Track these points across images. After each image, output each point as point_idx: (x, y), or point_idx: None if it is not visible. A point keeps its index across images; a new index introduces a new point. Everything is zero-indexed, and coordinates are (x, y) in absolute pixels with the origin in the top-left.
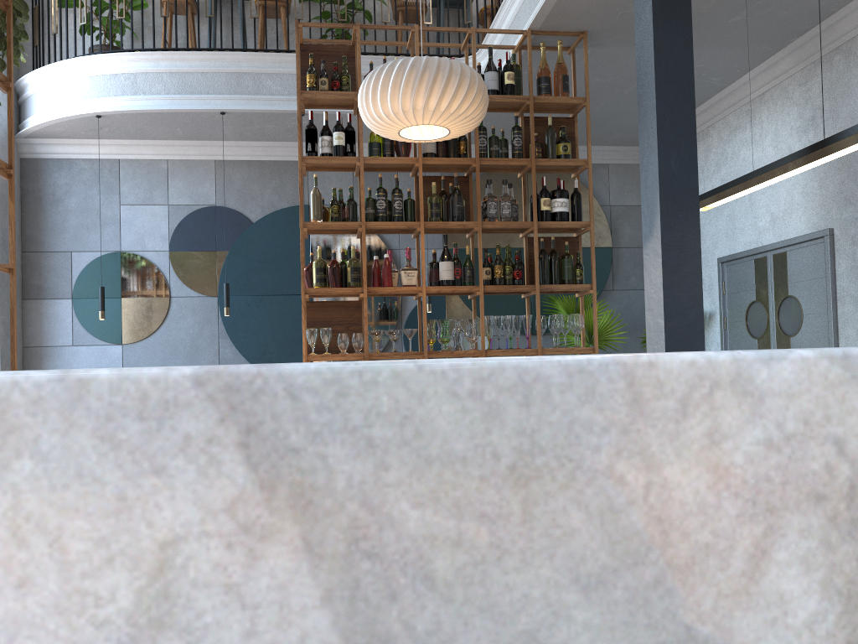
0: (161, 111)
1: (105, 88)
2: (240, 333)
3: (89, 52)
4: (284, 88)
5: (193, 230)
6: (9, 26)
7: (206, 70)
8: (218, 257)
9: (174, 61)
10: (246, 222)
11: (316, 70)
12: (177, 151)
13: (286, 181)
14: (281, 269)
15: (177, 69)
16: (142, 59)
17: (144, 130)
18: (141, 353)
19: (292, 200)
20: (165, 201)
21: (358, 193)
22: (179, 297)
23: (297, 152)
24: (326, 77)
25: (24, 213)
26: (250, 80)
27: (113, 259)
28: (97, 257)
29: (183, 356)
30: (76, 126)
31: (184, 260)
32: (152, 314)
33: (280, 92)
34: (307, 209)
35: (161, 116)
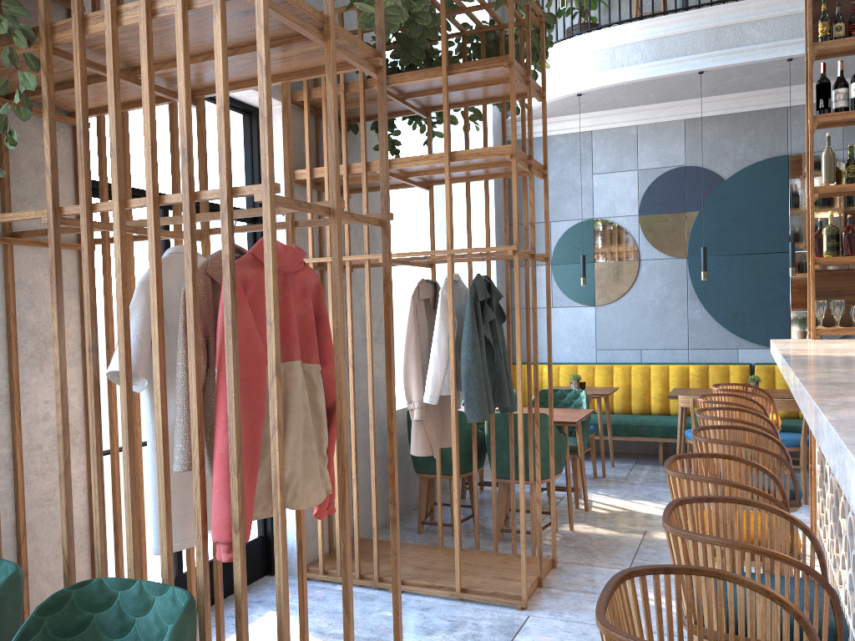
0: (638, 81)
1: (584, 67)
2: (709, 294)
3: (566, 33)
4: (769, 34)
5: (662, 192)
6: (542, 40)
7: (684, 30)
8: (687, 218)
9: (651, 28)
10: (717, 180)
11: (829, 16)
12: (646, 115)
13: (761, 132)
14: (755, 226)
15: (654, 35)
16: (619, 33)
17: (617, 100)
18: (612, 314)
19: (768, 152)
20: (634, 167)
21: (848, 135)
22: (648, 259)
23: (775, 98)
24: (842, 22)
25: (511, 190)
26: (730, 32)
27: (586, 226)
28: (572, 226)
29: (651, 317)
30: (557, 106)
31: (653, 223)
32: (622, 277)
33: (764, 40)
34: (785, 159)
35: (637, 85)
